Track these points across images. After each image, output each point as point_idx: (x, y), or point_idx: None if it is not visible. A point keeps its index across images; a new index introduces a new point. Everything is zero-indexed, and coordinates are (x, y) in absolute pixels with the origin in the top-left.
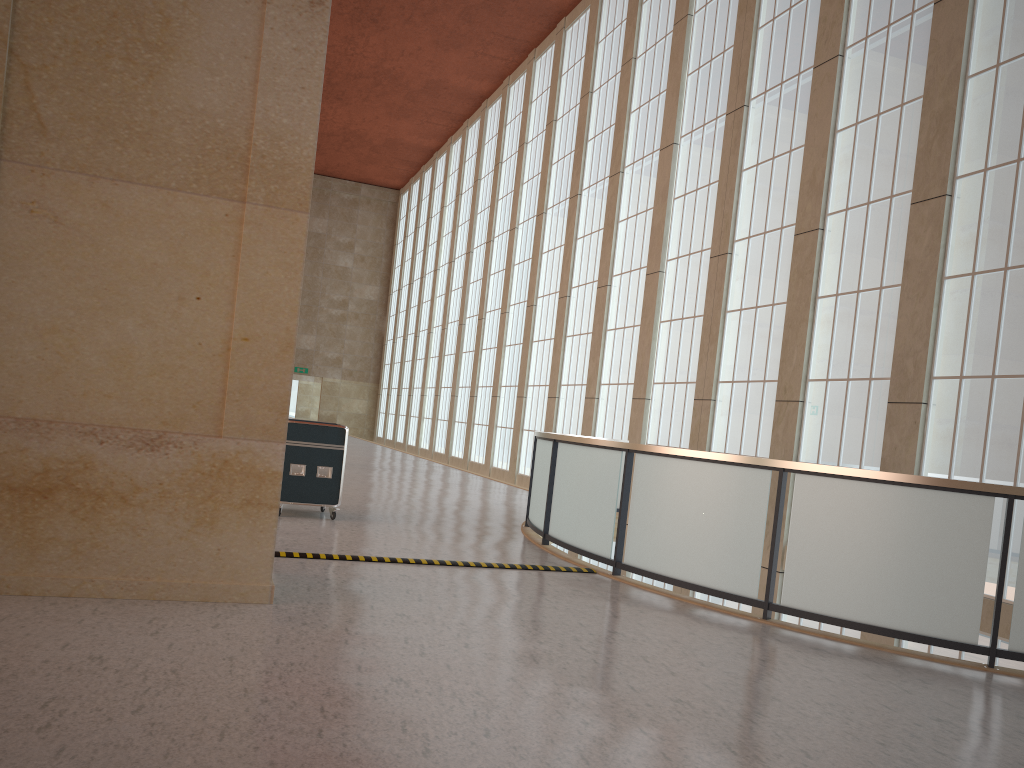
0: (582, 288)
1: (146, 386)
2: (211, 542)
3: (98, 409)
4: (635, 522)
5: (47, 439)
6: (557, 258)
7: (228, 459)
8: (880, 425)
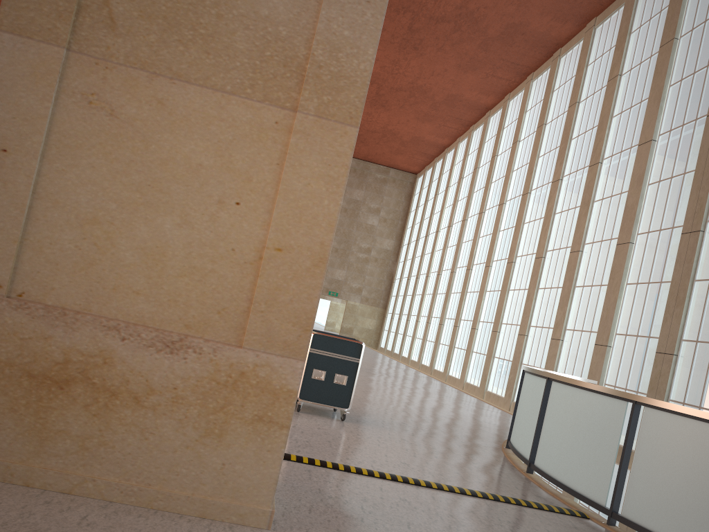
0: (556, 252)
1: (175, 287)
2: (217, 455)
3: (125, 305)
4: (638, 476)
5: (71, 329)
6: (536, 227)
7: (245, 371)
8: None
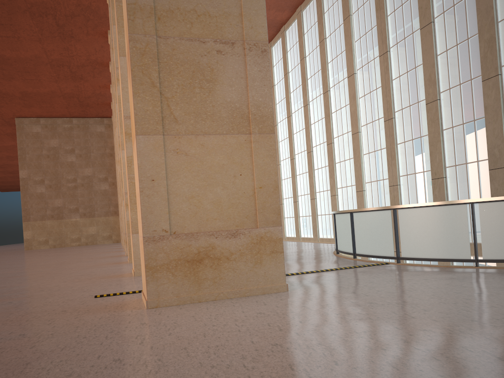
0: (318, 146)
1: (228, 212)
2: (261, 270)
3: (212, 225)
4: (404, 238)
5: (197, 240)
6: (302, 135)
7: (262, 236)
8: (486, 180)
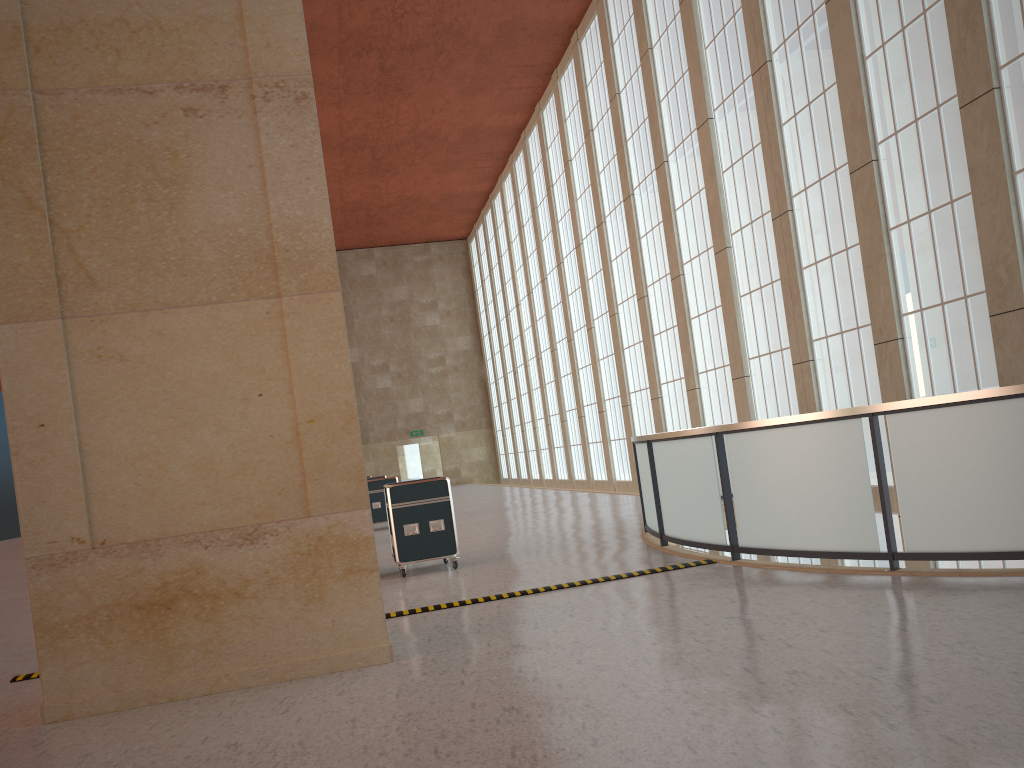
0: (657, 284)
1: (233, 486)
2: (324, 616)
3: (196, 517)
4: (741, 503)
5: (159, 555)
6: (626, 262)
7: (322, 535)
8: (988, 341)
